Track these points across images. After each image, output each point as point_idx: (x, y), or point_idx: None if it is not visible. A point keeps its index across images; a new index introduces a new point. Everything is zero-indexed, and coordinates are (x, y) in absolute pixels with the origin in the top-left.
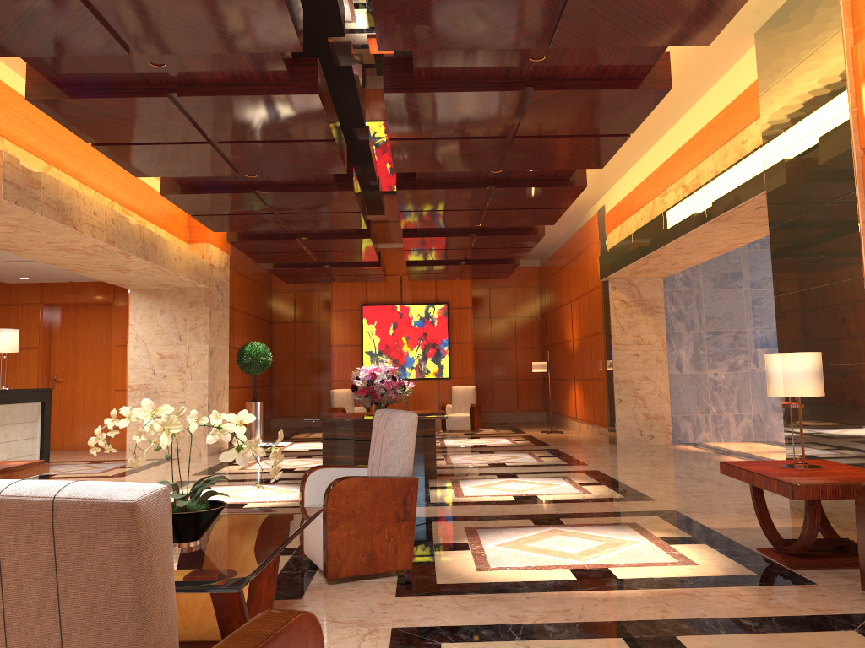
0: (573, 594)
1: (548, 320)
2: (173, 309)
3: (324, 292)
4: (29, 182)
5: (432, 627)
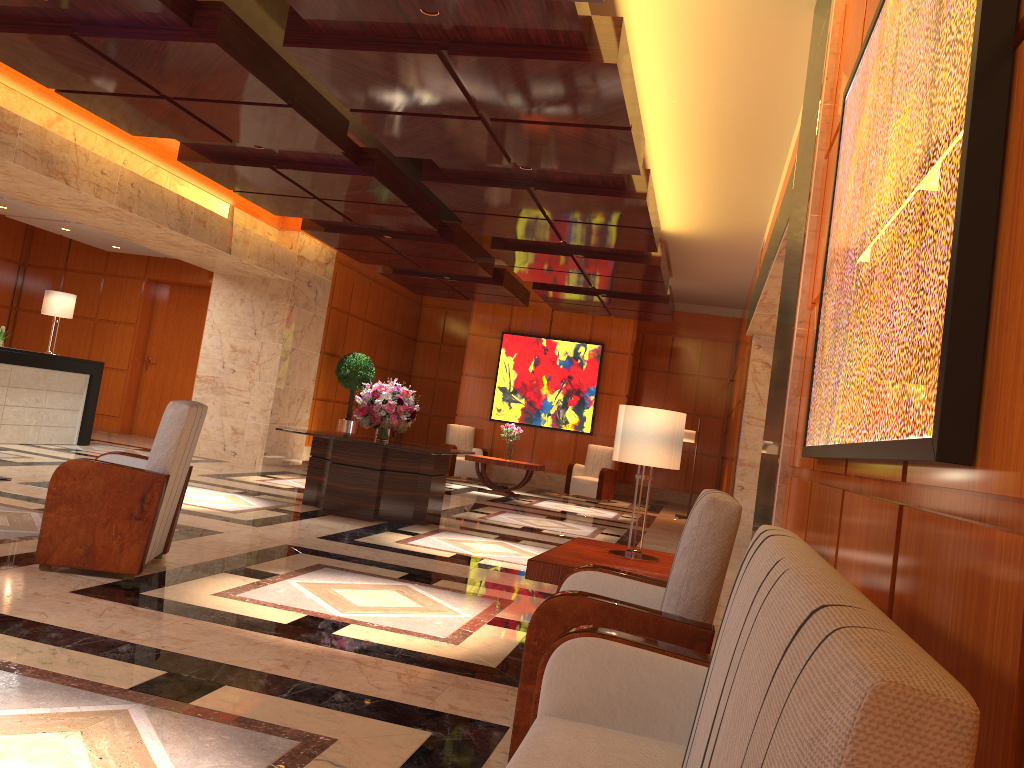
0: (241, 632)
1: (732, 384)
2: (253, 299)
3: None
4: None
5: (21, 619)
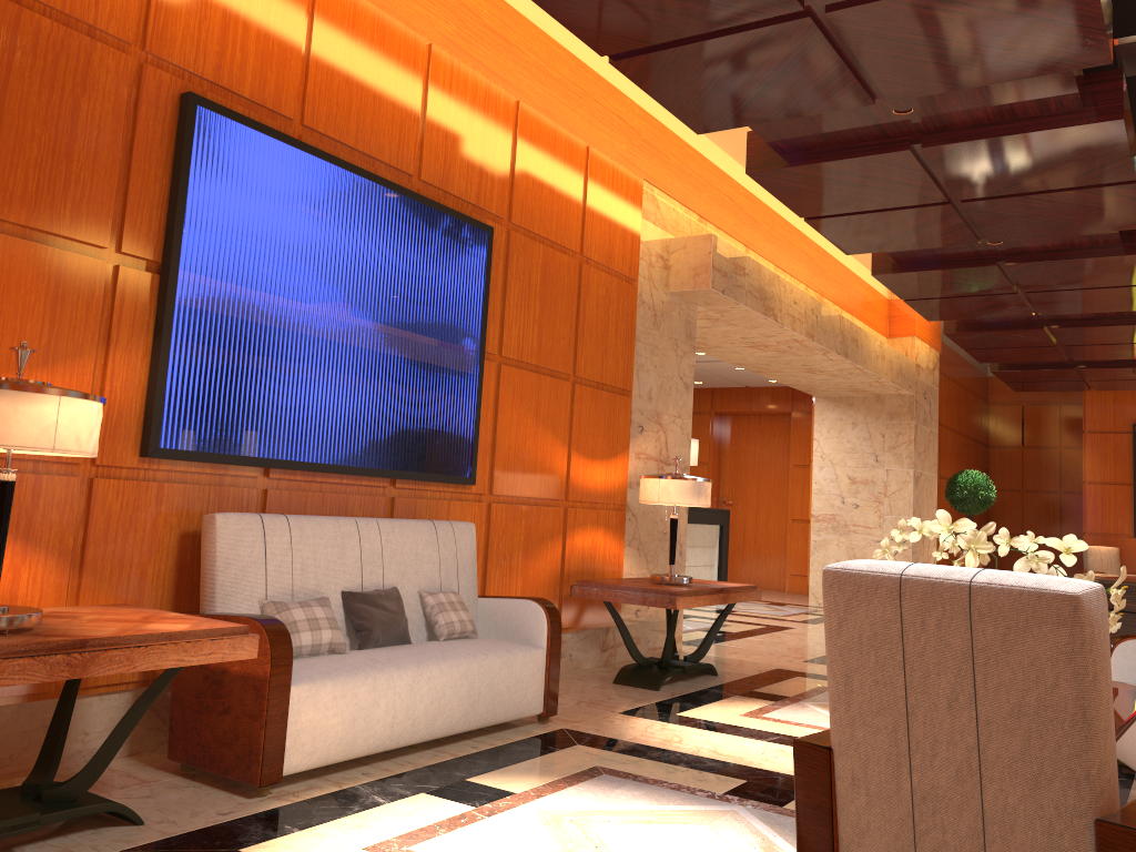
0: None
1: None
2: (867, 421)
3: (1069, 405)
4: (734, 268)
5: None
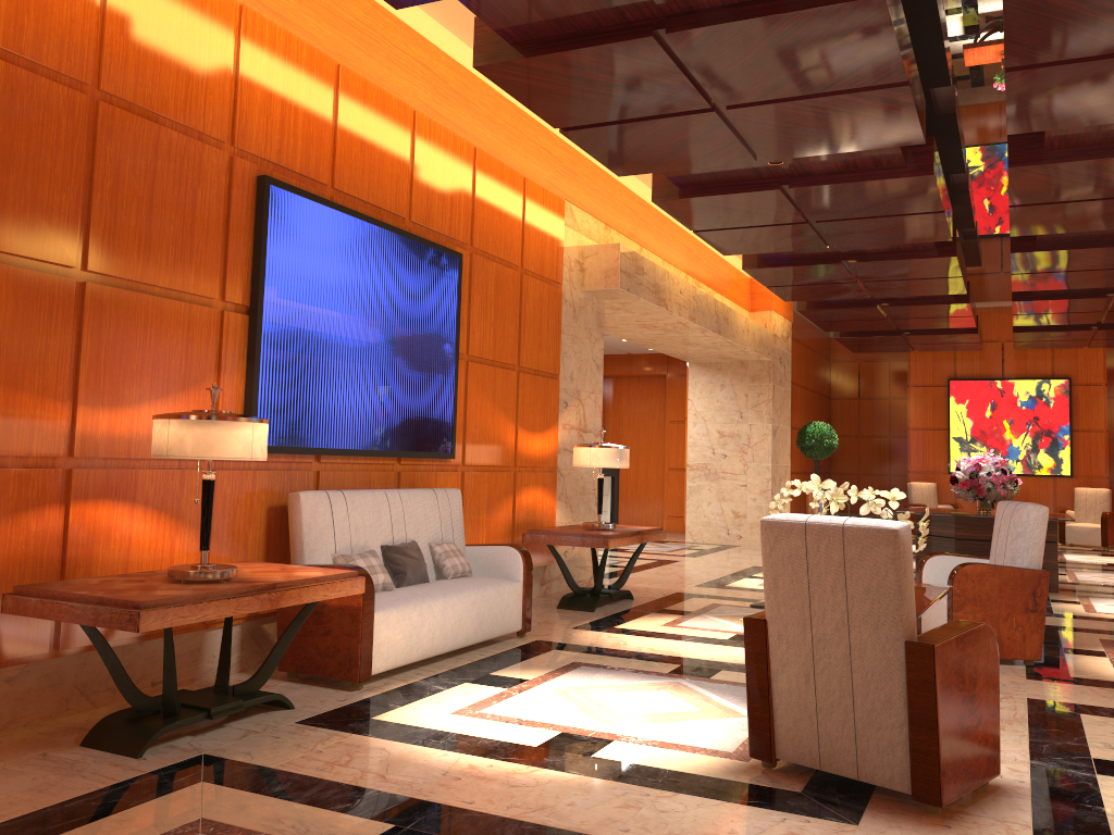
0: None
1: None
2: (733, 384)
3: (897, 362)
4: (636, 269)
5: (1068, 703)
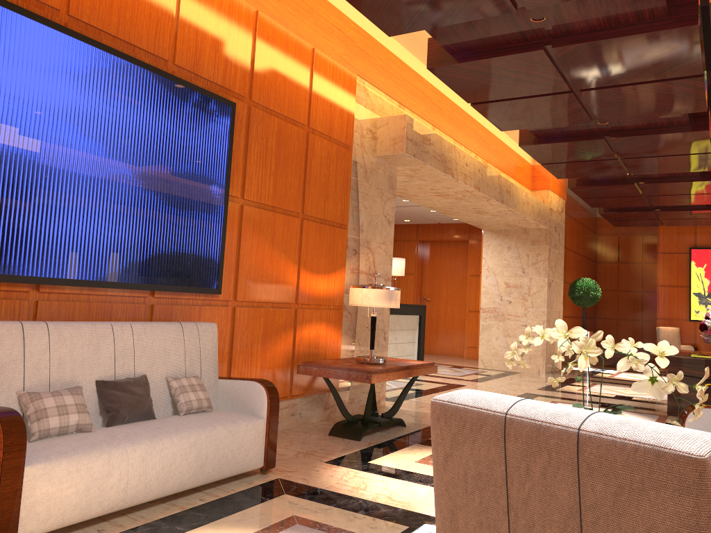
0: None
1: None
2: (518, 246)
3: (648, 235)
4: (423, 139)
5: None
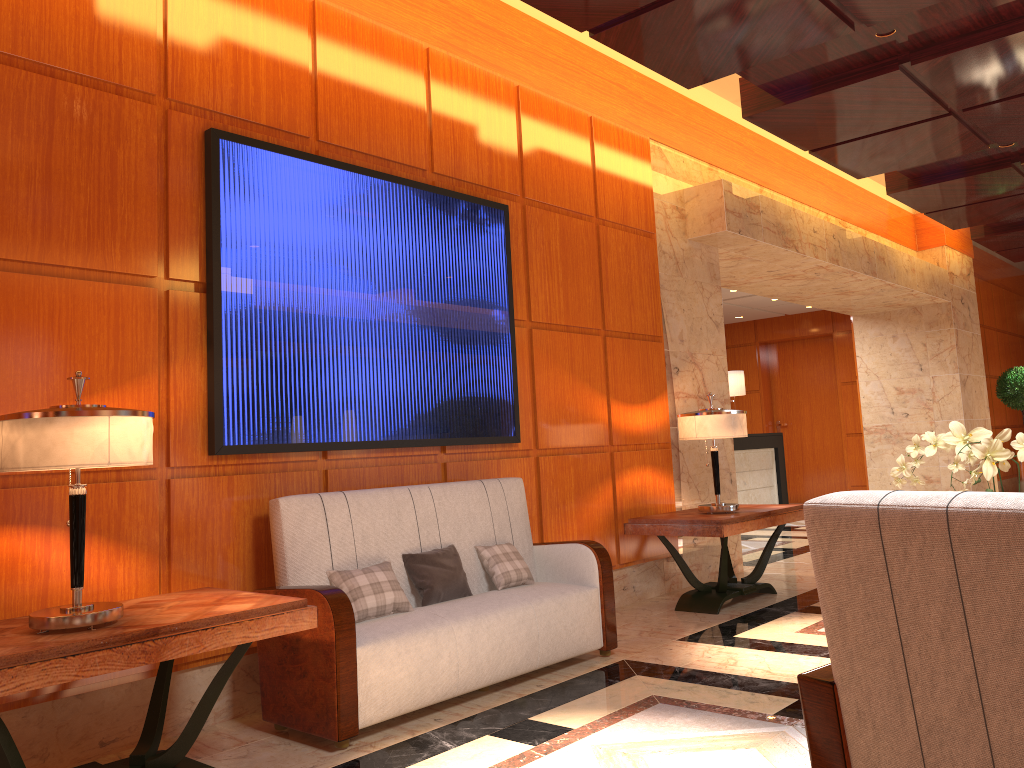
0: None
1: None
2: (907, 333)
3: None
4: (748, 208)
5: None
